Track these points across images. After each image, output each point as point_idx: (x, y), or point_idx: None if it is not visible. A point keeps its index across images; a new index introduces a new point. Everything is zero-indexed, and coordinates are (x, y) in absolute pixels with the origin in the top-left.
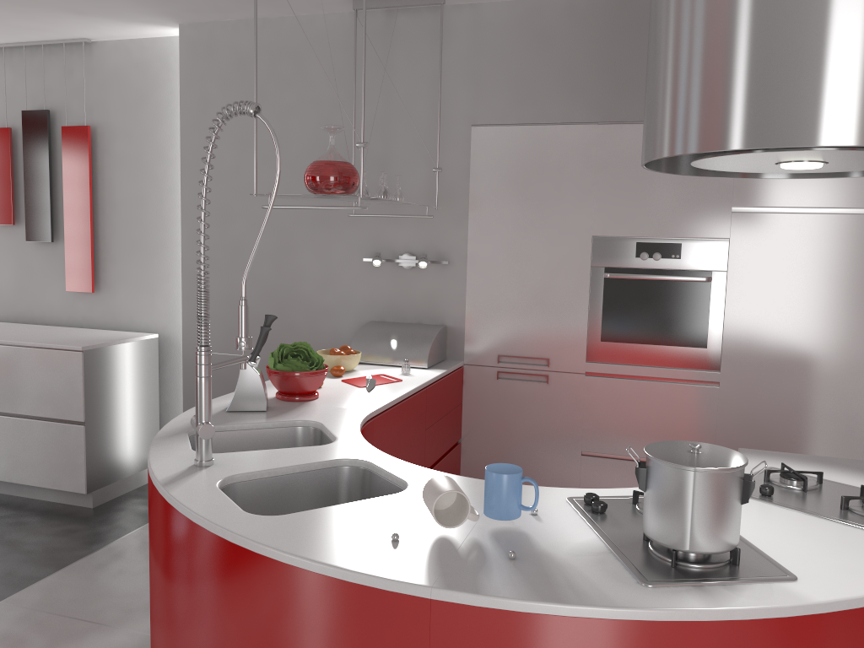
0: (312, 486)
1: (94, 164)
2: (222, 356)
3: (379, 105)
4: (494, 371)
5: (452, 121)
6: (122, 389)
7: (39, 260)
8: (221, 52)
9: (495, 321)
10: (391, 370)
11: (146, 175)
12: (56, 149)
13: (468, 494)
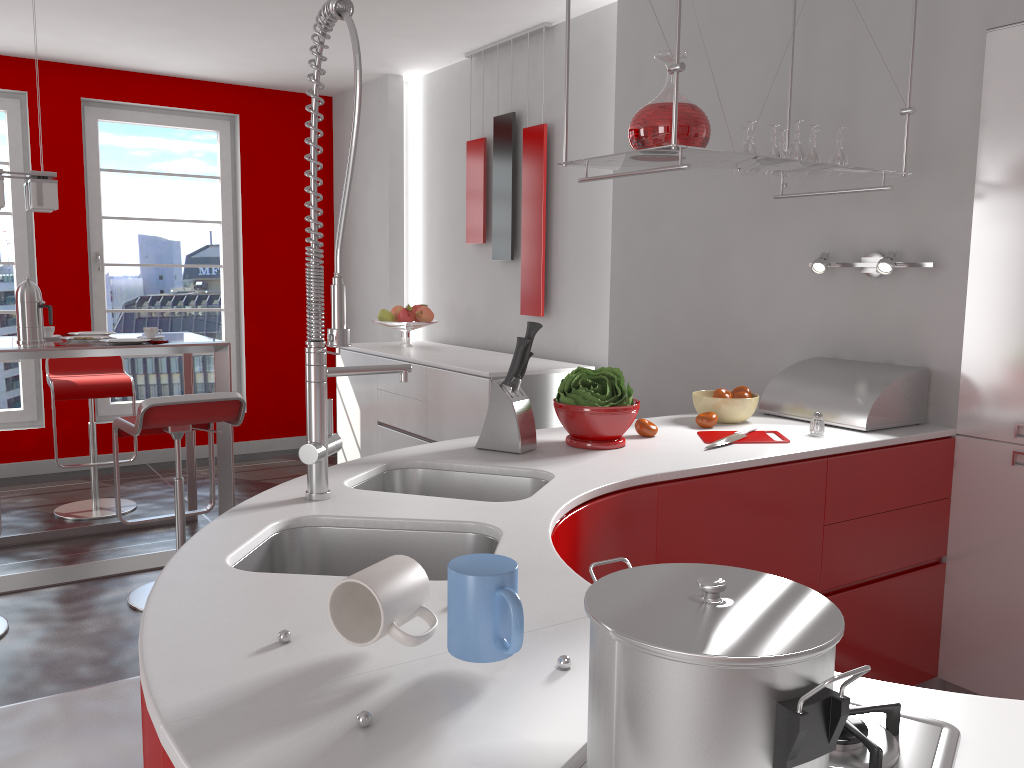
0: (429, 554)
1: (550, 168)
2: (645, 397)
3: (844, 29)
4: (1008, 451)
5: (954, 29)
6: (541, 427)
7: (504, 281)
8: (658, 2)
9: (1014, 365)
10: (802, 429)
11: (595, 174)
12: (521, 156)
13: (534, 607)
